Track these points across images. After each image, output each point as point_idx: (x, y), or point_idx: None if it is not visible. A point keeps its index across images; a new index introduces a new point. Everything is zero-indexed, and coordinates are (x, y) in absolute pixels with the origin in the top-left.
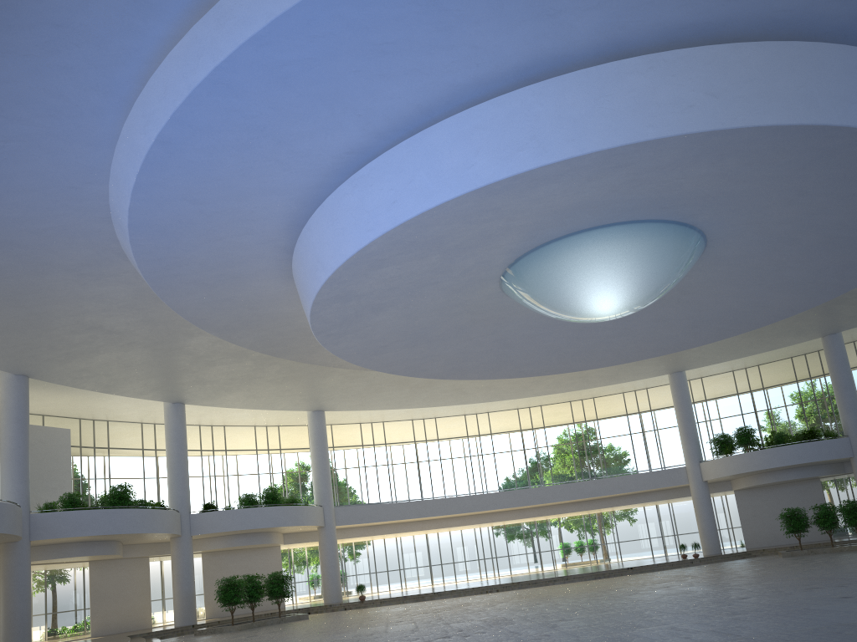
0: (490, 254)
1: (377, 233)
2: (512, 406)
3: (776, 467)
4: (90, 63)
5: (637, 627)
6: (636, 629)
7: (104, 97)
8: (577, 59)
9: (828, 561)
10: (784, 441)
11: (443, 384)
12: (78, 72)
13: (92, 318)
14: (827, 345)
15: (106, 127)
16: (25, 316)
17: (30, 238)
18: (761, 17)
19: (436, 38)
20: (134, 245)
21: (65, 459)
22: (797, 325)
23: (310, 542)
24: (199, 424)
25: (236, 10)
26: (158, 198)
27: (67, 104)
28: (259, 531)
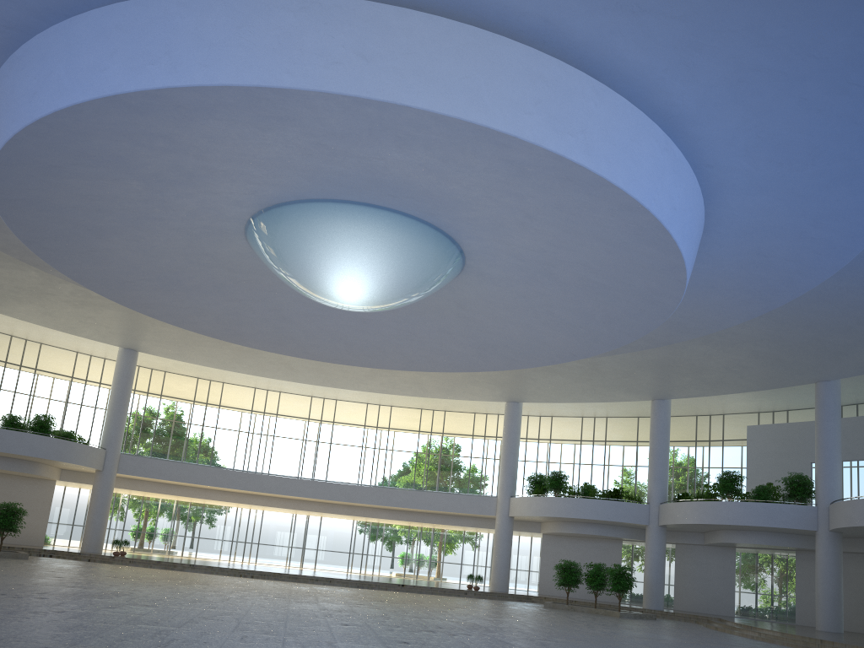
0: (212, 200)
1: (18, 126)
2: (361, 399)
3: (573, 518)
4: None
5: (151, 623)
6: (142, 624)
7: None
8: None
9: (553, 617)
10: (590, 495)
11: (269, 354)
12: None
13: None
14: (654, 409)
15: None
16: None
17: None
18: None
19: None
20: None
21: None
22: (626, 382)
23: (90, 484)
24: (11, 334)
25: None
26: None
27: None
28: (20, 458)
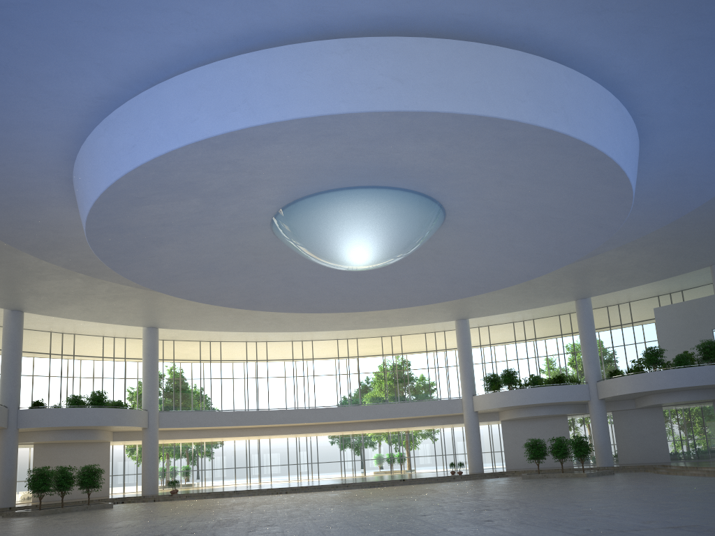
0: (251, 203)
1: (120, 173)
2: (332, 337)
3: (529, 404)
4: None
5: None
6: None
7: None
8: (289, 36)
9: (543, 485)
10: (538, 383)
11: (263, 313)
12: None
13: None
14: (578, 307)
15: None
16: None
17: None
18: (445, 18)
19: None
20: None
21: None
22: (554, 289)
23: (137, 440)
24: (50, 330)
25: None
26: None
27: None
28: (85, 428)
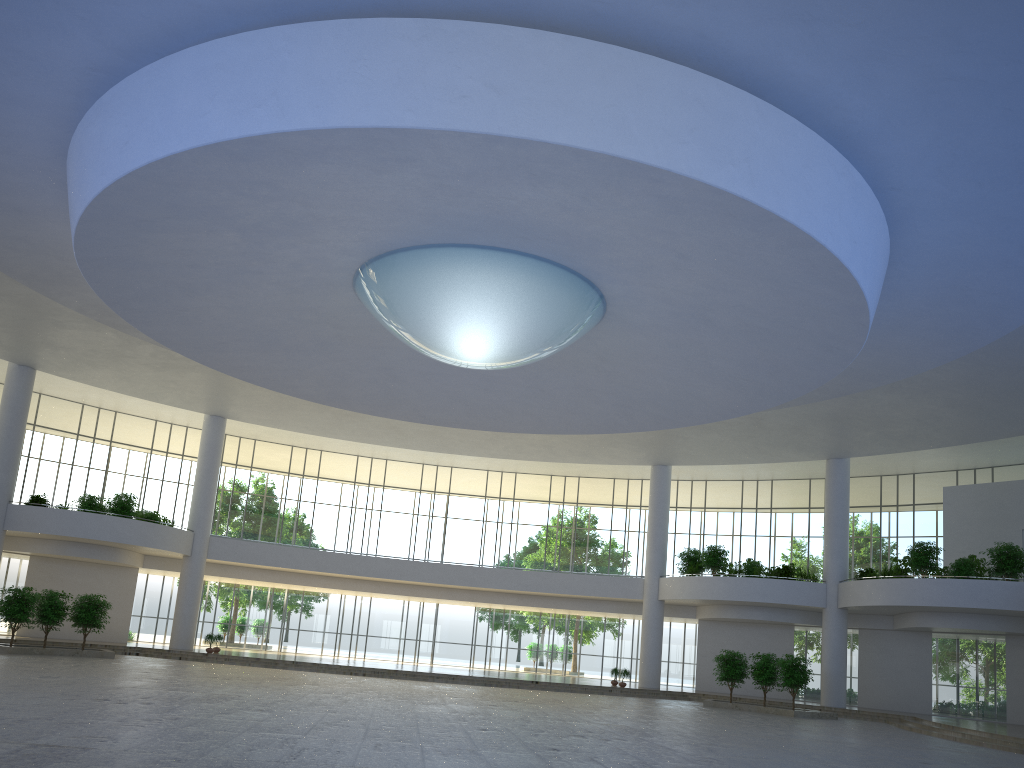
0: (317, 249)
1: (108, 179)
2: (480, 466)
3: (735, 601)
4: None
5: (274, 731)
6: (265, 732)
7: None
8: (349, 7)
9: (716, 718)
10: (755, 573)
11: (375, 417)
12: None
13: None
14: (829, 470)
15: None
16: None
17: None
18: (575, 5)
19: None
20: None
21: None
22: (796, 438)
23: (177, 571)
24: (82, 402)
25: None
26: None
27: None
28: (100, 543)
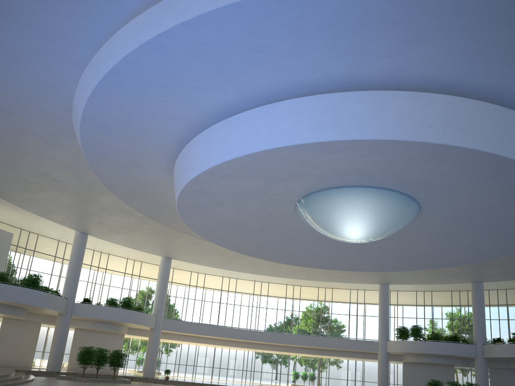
0: (293, 187)
1: (230, 157)
2: (284, 282)
3: (430, 353)
4: (83, 14)
5: None
6: None
7: (86, 37)
8: (371, 84)
9: None
10: (438, 339)
11: (247, 259)
12: (74, 17)
13: (44, 169)
14: (474, 288)
15: (83, 55)
16: (3, 157)
17: (19, 111)
18: (481, 87)
19: (293, 50)
20: (81, 129)
21: (5, 251)
22: (459, 272)
23: (143, 336)
24: (94, 249)
25: (179, 4)
26: (104, 105)
27: (63, 35)
28: (114, 322)
